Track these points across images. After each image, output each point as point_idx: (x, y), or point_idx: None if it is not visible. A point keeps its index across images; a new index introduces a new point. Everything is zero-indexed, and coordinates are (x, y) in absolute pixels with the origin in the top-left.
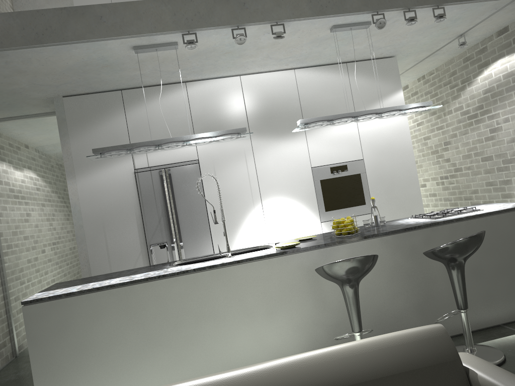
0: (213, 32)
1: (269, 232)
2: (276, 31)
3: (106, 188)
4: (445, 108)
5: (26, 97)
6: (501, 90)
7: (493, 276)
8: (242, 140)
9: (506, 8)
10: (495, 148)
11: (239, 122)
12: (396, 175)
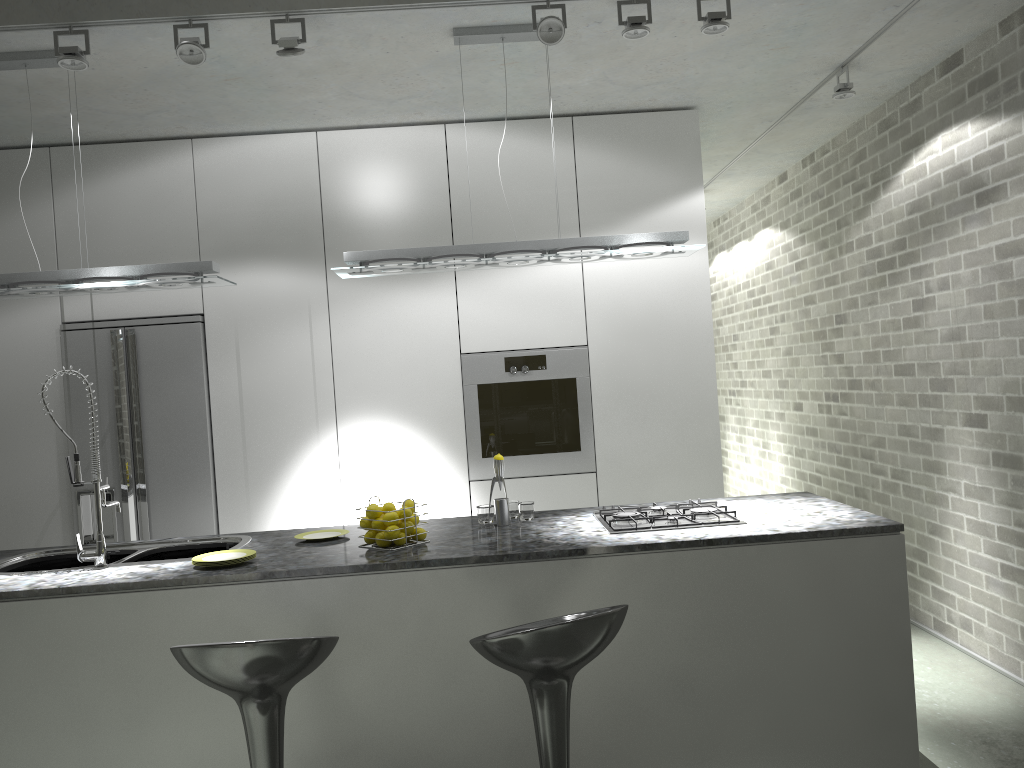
0: (142, 32)
1: (347, 491)
2: (286, 37)
3: None
4: (842, 237)
5: None
6: (940, 209)
7: (725, 699)
8: (307, 279)
9: (925, 5)
10: (920, 348)
11: (303, 237)
12: (664, 389)
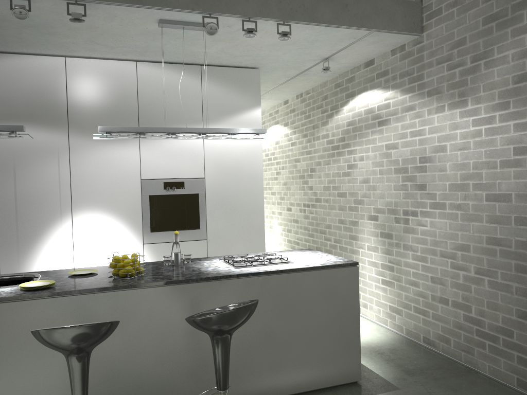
0: None
1: (77, 249)
2: (75, 12)
3: None
4: (315, 133)
5: None
6: (361, 125)
7: (286, 341)
8: (57, 136)
9: (365, 39)
10: (350, 185)
11: (56, 113)
12: (240, 200)
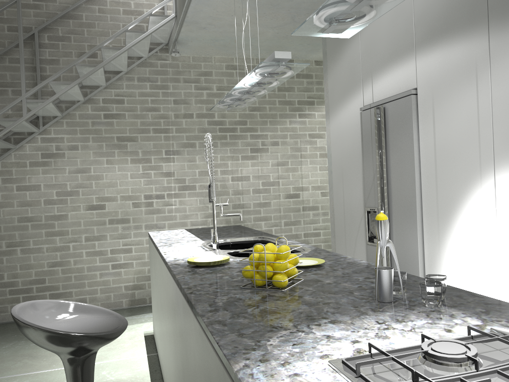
0: None
1: (501, 234)
2: None
3: (345, 131)
4: None
5: (304, 36)
6: None
7: None
8: (474, 42)
9: None
10: None
11: (472, 4)
12: None
